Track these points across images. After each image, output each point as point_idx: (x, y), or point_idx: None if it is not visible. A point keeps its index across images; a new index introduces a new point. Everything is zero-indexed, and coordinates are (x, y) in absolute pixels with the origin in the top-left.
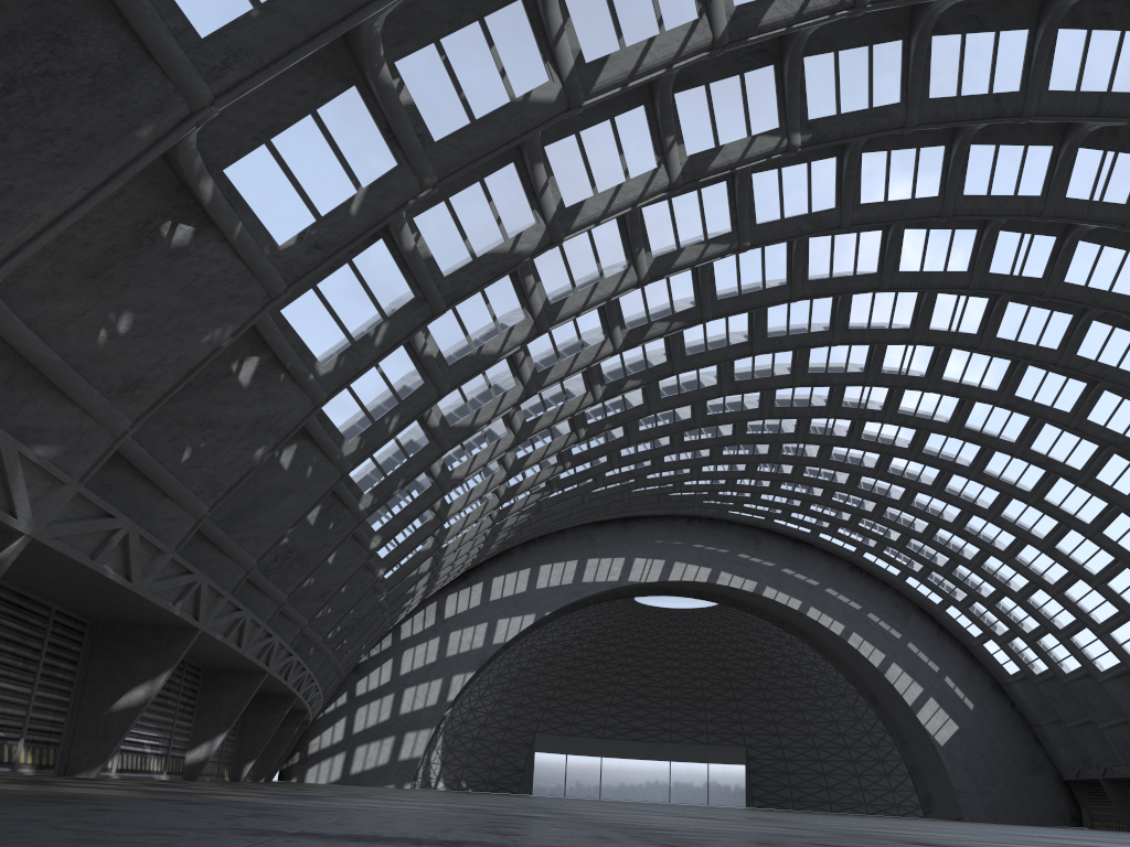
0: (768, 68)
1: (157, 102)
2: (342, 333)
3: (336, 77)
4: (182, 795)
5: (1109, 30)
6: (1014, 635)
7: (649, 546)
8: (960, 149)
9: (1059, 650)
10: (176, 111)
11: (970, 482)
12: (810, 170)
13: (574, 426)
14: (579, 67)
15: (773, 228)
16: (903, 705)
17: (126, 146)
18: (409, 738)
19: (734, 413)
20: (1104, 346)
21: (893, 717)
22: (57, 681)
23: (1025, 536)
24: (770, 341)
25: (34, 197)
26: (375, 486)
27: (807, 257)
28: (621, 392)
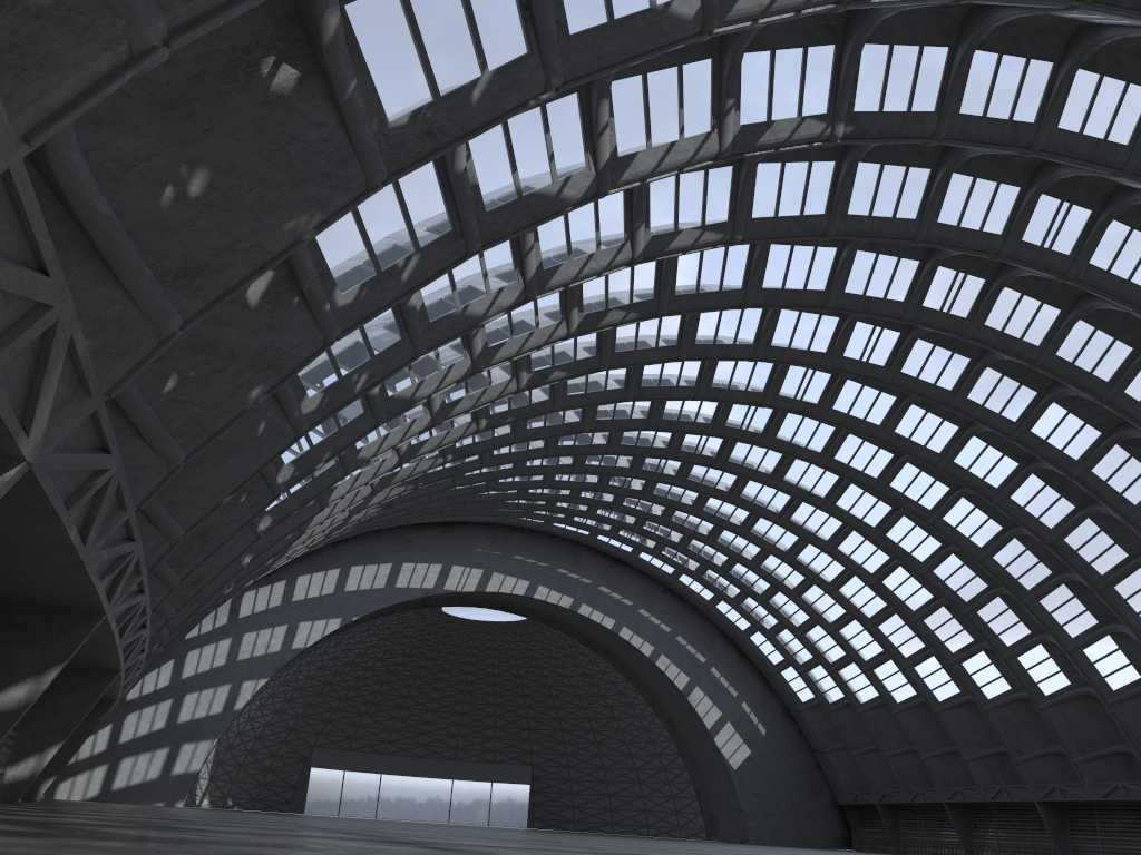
0: (829, 48)
1: None
2: (368, 259)
3: None
4: None
5: (1117, 79)
6: (814, 665)
7: (468, 554)
8: (946, 175)
9: (858, 680)
10: None
11: (815, 513)
12: (810, 170)
13: (476, 415)
14: None
15: (765, 225)
16: (700, 728)
17: None
18: (187, 750)
19: (622, 420)
20: (991, 393)
21: (687, 740)
22: None
23: (857, 570)
24: (697, 348)
25: None
26: (298, 457)
27: (765, 264)
28: (546, 382)
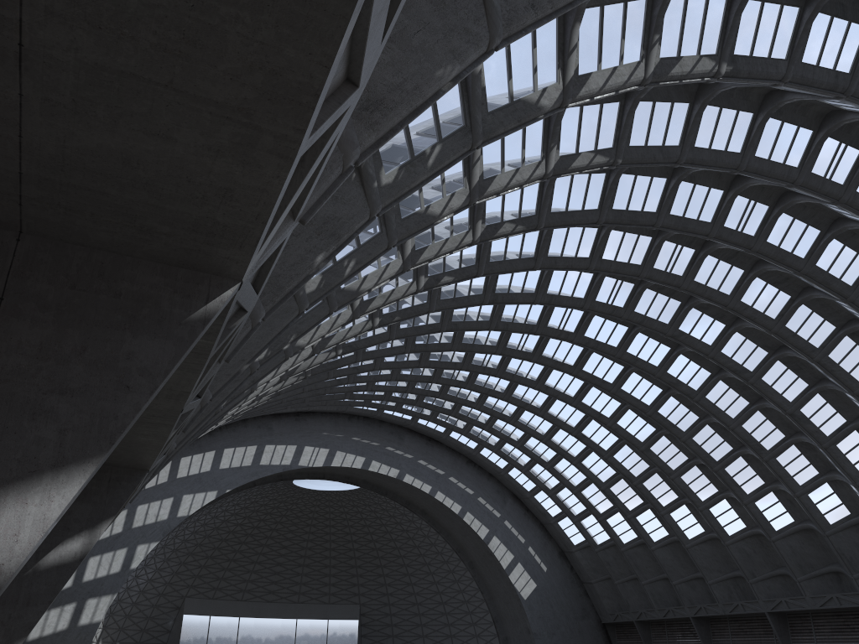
0: None
1: None
2: (405, 144)
3: None
4: None
5: None
6: (586, 515)
7: (317, 437)
8: (765, 118)
9: (621, 526)
10: None
11: (600, 396)
12: (672, 109)
13: (372, 314)
14: None
15: (638, 152)
16: (497, 569)
17: None
18: (91, 604)
19: (471, 322)
20: (758, 296)
21: (485, 578)
22: None
23: (631, 439)
24: (549, 260)
25: None
26: None
27: (616, 189)
28: (437, 285)
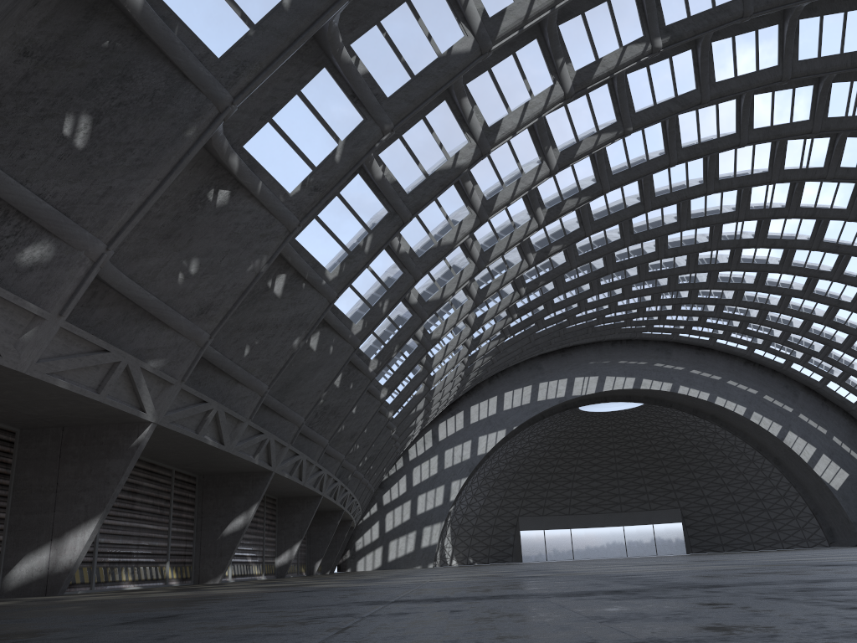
0: None
1: (195, 109)
2: (341, 247)
3: (310, 64)
4: (292, 587)
5: None
6: None
7: (584, 367)
8: (791, 25)
9: None
10: (209, 114)
11: (833, 283)
12: (672, 63)
13: (516, 286)
14: (485, 22)
15: (648, 113)
16: (801, 462)
17: (180, 144)
18: (427, 531)
19: (637, 258)
20: None
21: (794, 473)
22: (184, 519)
23: None
24: (658, 199)
25: (126, 192)
26: (378, 353)
27: (678, 130)
28: (548, 256)
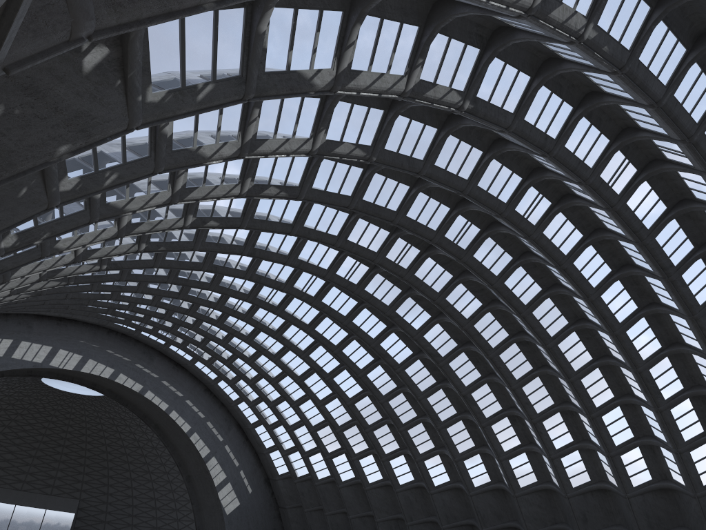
0: (476, 50)
1: None
2: (179, 72)
3: None
4: None
5: (597, 129)
6: (293, 451)
7: (74, 343)
8: (490, 158)
9: (320, 464)
10: None
11: (325, 354)
12: (423, 130)
13: (140, 239)
14: None
15: (390, 156)
16: (209, 485)
17: None
18: None
19: (230, 268)
20: (459, 299)
21: (198, 492)
22: None
23: (342, 394)
24: (304, 229)
25: None
26: (23, 231)
27: (368, 184)
28: (203, 227)
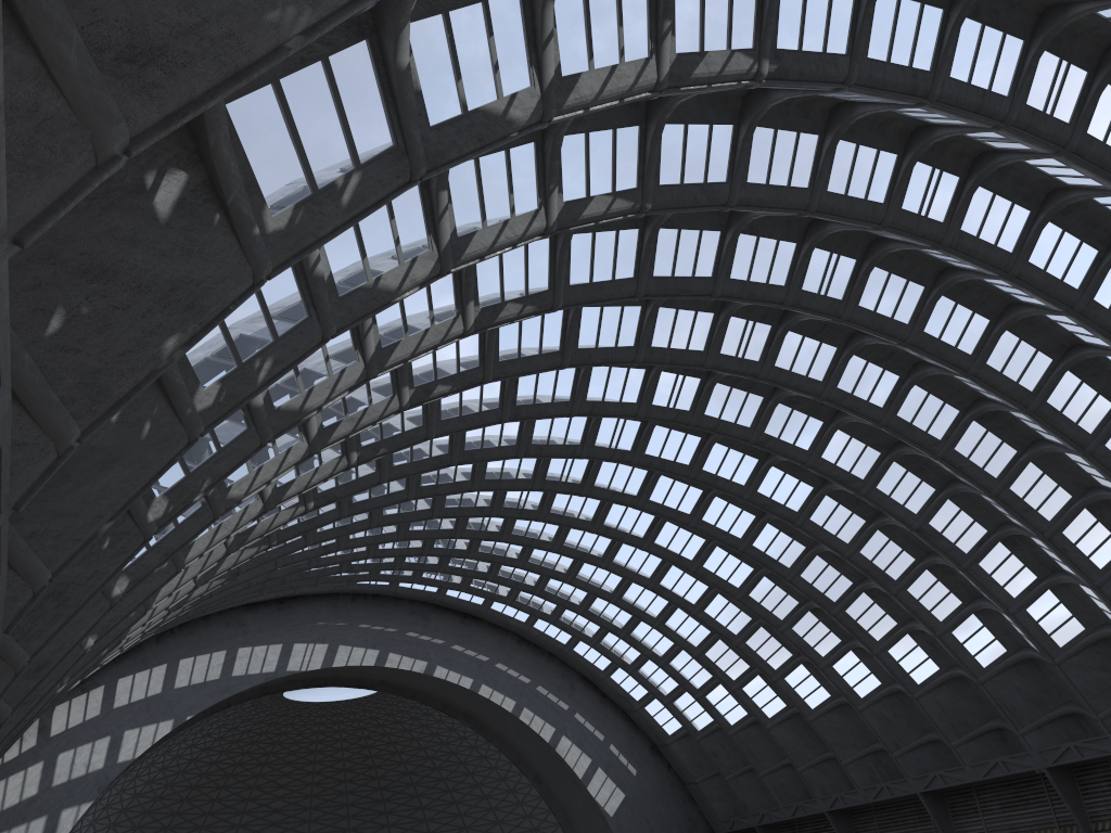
0: None
1: None
2: (302, 172)
3: None
4: None
5: (996, 29)
6: (679, 694)
7: (310, 629)
8: (834, 140)
9: (726, 702)
10: None
11: (678, 533)
12: (711, 134)
13: (346, 448)
14: None
15: (673, 193)
16: (571, 779)
17: None
18: None
19: (492, 449)
20: (859, 380)
21: (557, 794)
22: None
23: (724, 586)
24: (580, 353)
25: None
26: (172, 487)
27: (655, 250)
28: (429, 399)
